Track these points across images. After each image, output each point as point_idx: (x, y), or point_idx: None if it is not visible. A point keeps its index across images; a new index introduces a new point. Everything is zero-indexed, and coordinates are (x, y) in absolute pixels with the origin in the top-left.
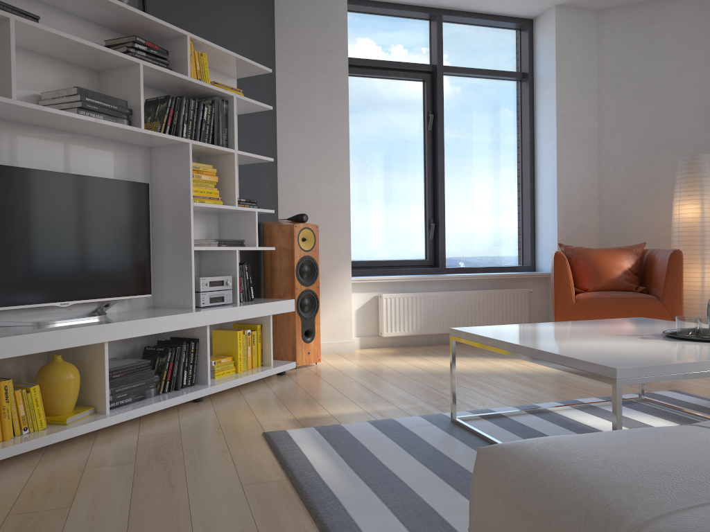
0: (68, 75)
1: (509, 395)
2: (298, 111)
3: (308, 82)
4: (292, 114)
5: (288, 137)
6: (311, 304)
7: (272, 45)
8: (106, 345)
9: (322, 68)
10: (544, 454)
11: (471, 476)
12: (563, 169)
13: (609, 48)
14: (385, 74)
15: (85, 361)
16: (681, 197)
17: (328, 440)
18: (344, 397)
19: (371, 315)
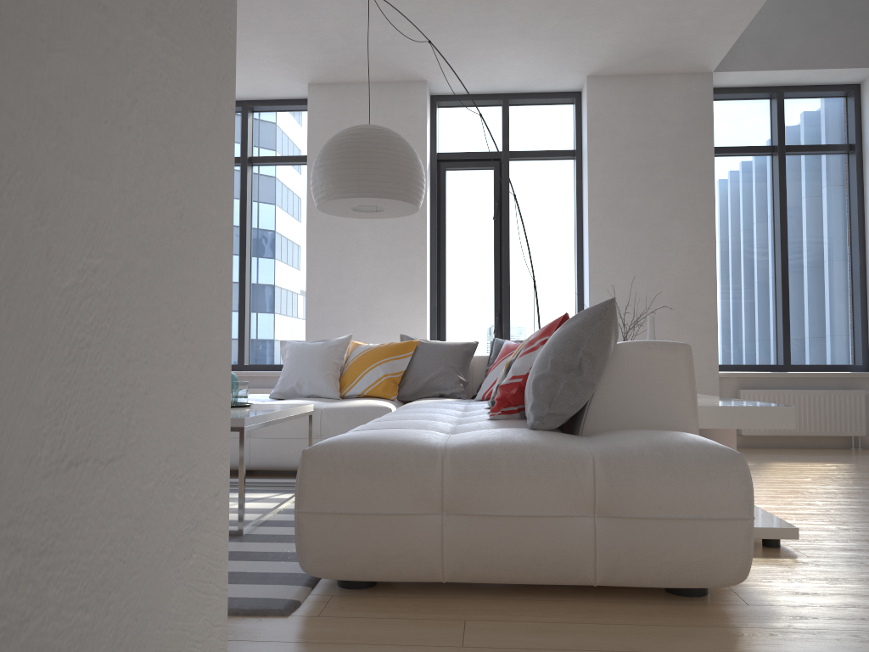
0: None
1: None
2: None
3: None
4: None
5: None
6: None
7: None
8: None
9: None
10: (357, 440)
11: None
12: None
13: None
14: None
15: None
16: None
17: None
18: None
19: None
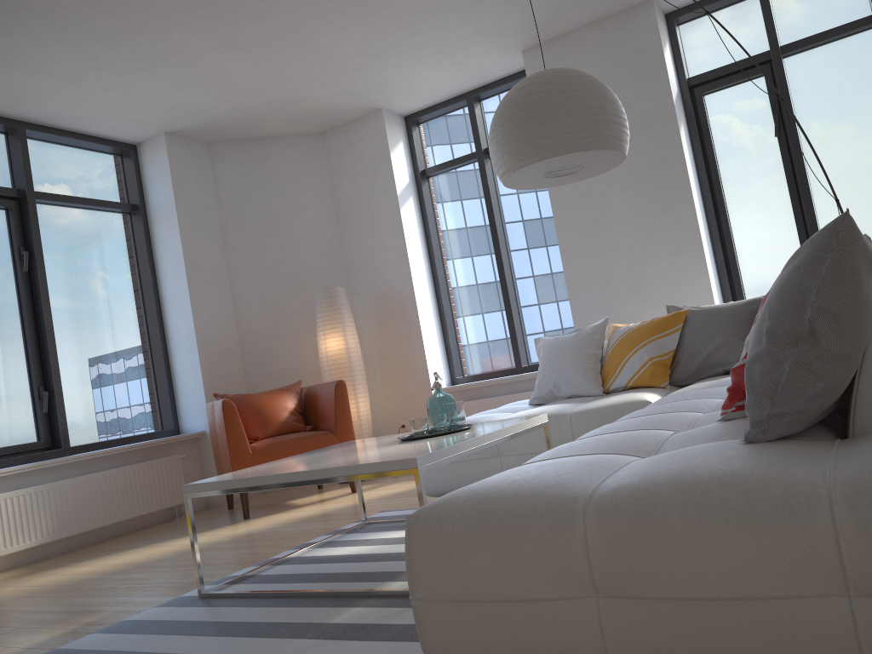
0: None
1: (233, 561)
2: None
3: None
4: None
5: None
6: None
7: None
8: None
9: None
10: (476, 494)
11: (283, 624)
12: (199, 311)
13: (227, 182)
14: None
15: None
16: (325, 331)
17: None
18: (18, 628)
19: None
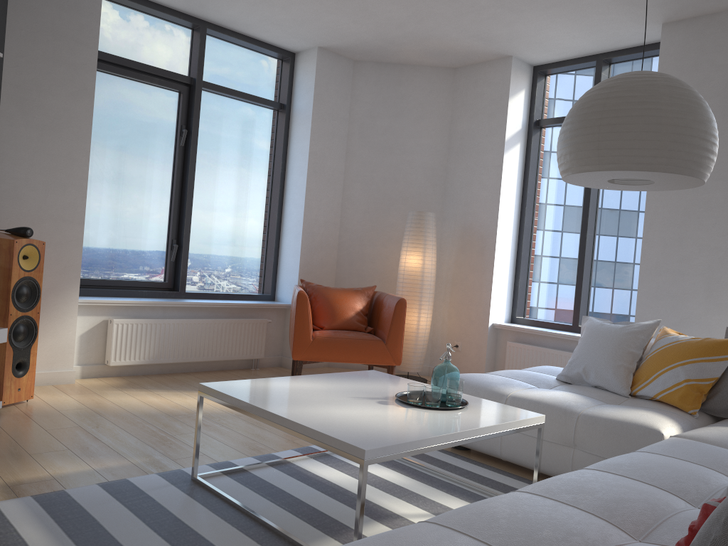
0: None
1: (248, 442)
2: (30, 103)
3: (46, 71)
4: (21, 105)
5: (13, 131)
6: (28, 332)
7: (2, 19)
8: None
9: (65, 59)
10: None
11: None
12: (310, 205)
13: (361, 98)
14: (138, 77)
15: None
16: (408, 248)
17: (52, 514)
18: (67, 449)
19: (97, 341)
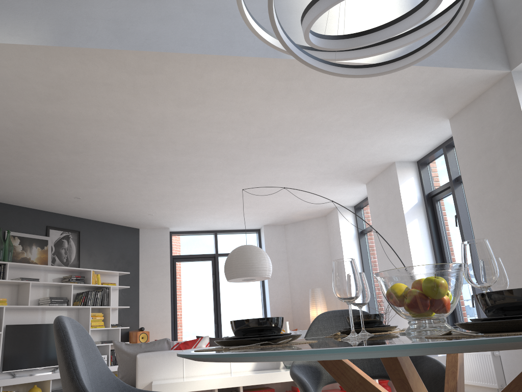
0: (49, 290)
1: None
2: (148, 282)
3: (153, 270)
4: (146, 284)
5: (144, 293)
6: None
7: (137, 257)
8: (51, 381)
9: (159, 264)
10: None
11: None
12: (272, 295)
13: (289, 240)
14: (192, 260)
15: (44, 387)
16: (310, 307)
17: None
18: None
19: None
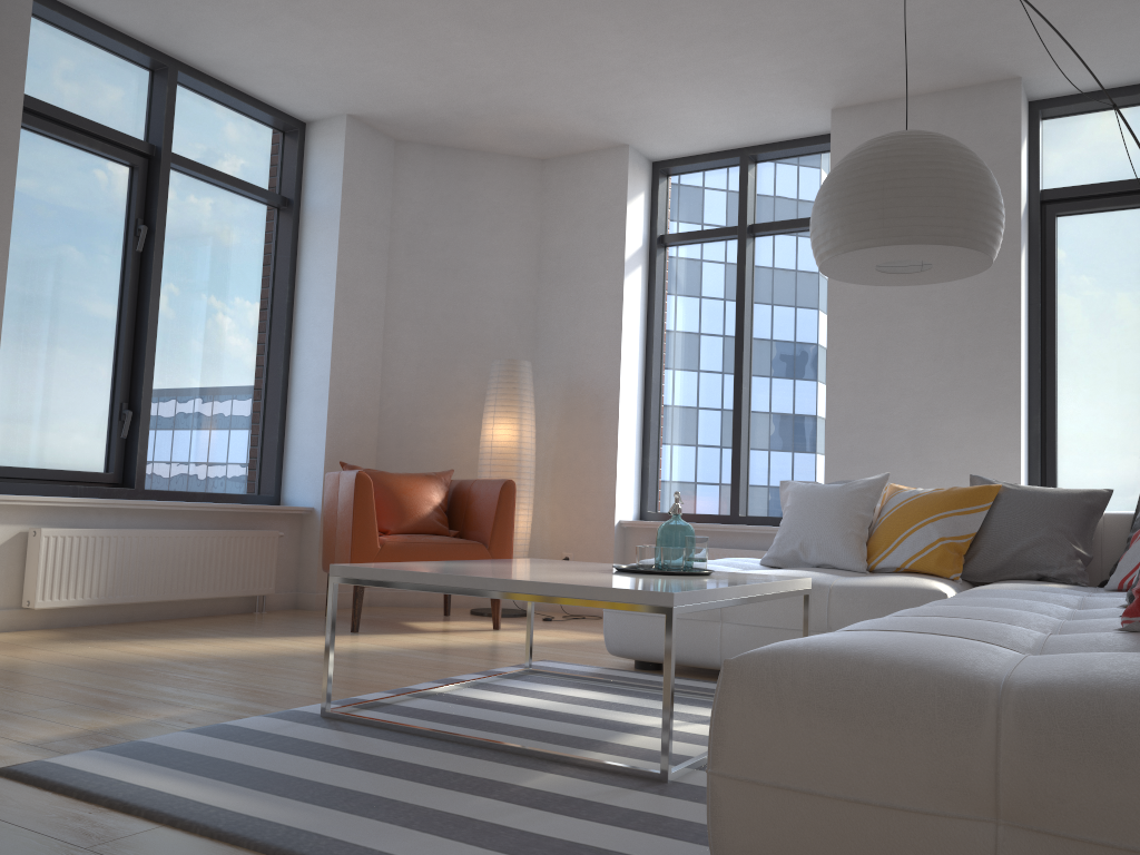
0: None
1: (353, 681)
2: None
3: None
4: None
5: None
6: None
7: None
8: None
9: None
10: (827, 650)
11: (452, 773)
12: (340, 353)
13: (408, 196)
14: (69, 136)
15: None
16: (496, 413)
17: (156, 762)
18: (74, 704)
19: (10, 568)
